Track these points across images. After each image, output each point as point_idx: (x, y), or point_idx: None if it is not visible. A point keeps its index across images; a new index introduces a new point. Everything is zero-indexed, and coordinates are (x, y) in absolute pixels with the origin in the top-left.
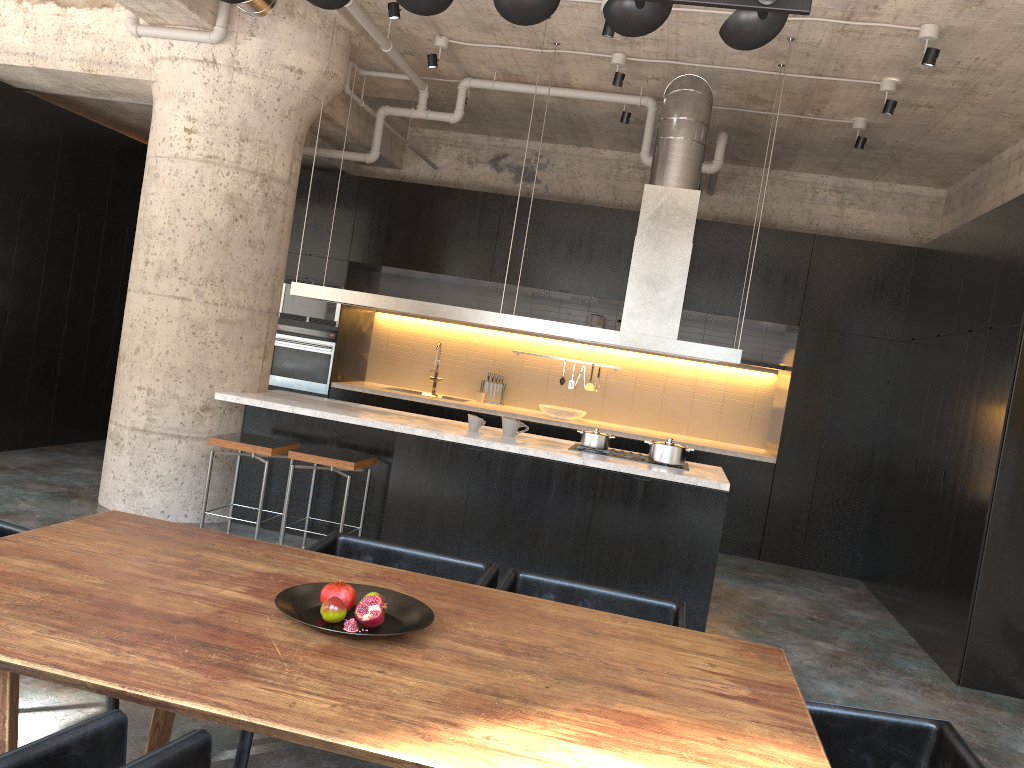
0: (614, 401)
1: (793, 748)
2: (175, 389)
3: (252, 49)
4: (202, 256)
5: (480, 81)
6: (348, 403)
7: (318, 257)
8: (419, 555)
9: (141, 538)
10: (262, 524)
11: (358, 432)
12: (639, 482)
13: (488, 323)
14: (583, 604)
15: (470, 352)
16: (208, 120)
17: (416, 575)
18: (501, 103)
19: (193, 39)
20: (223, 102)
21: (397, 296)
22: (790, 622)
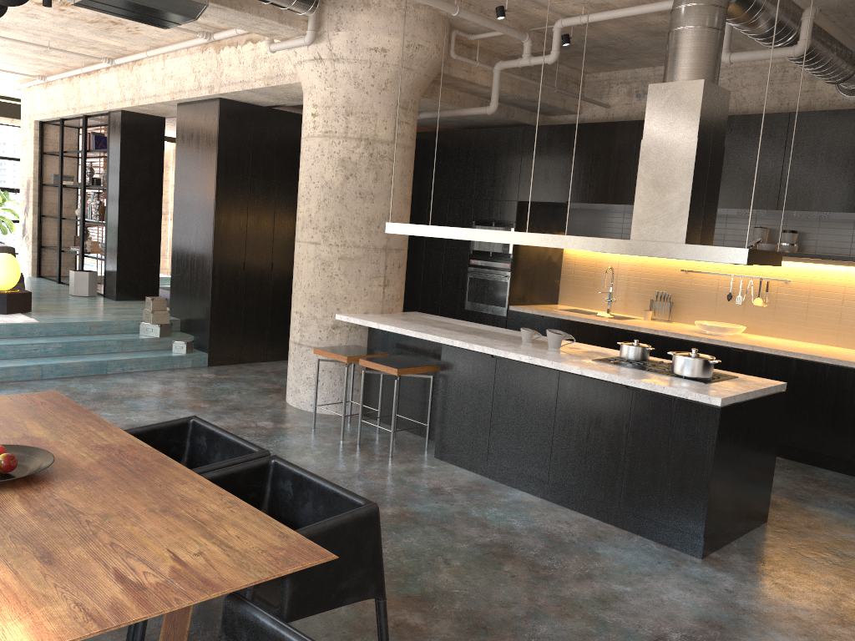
0: (786, 316)
1: (38, 633)
2: (314, 312)
3: (341, 41)
4: (325, 209)
5: (569, 19)
6: (455, 321)
7: (496, 201)
8: (227, 438)
9: (16, 408)
10: (381, 419)
11: (436, 345)
12: (631, 393)
13: (516, 243)
14: (307, 493)
15: (643, 273)
16: (324, 104)
17: (147, 450)
18: (624, 34)
19: (297, 45)
20: (332, 88)
21: (580, 227)
22: (854, 567)
